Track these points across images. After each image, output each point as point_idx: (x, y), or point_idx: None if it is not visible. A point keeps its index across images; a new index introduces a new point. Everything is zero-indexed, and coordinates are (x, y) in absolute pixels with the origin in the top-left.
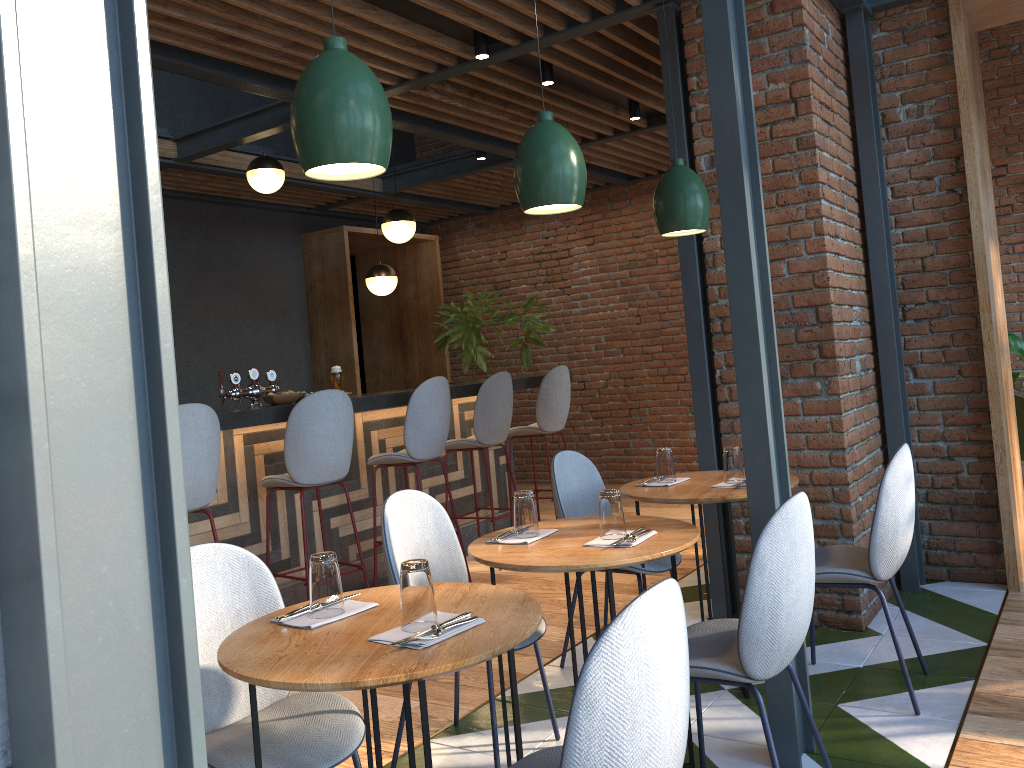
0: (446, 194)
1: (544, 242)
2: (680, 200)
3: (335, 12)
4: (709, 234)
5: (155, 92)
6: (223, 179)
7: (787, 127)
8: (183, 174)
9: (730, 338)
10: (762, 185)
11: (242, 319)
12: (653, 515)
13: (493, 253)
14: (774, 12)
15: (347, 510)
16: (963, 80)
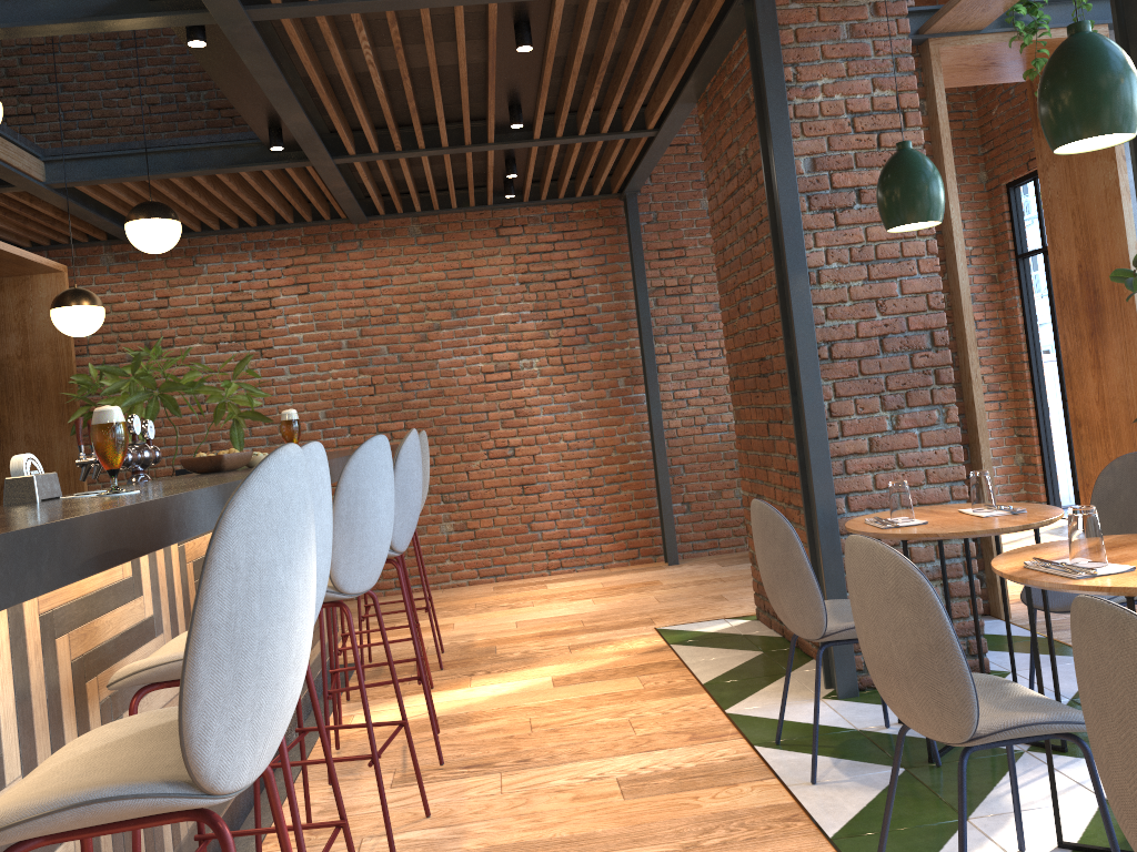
0: (128, 202)
1: (232, 287)
2: (934, 186)
3: None
4: (812, 246)
5: None
6: None
7: (896, 137)
8: None
9: (840, 365)
10: (871, 196)
11: None
12: (481, 622)
13: (146, 298)
14: (879, 14)
15: None
16: (945, 129)
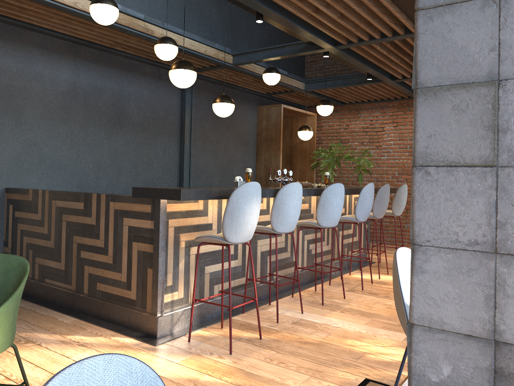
0: (331, 94)
1: (370, 122)
2: None
3: (374, 4)
4: None
5: (208, 30)
6: (240, 75)
7: None
8: (225, 71)
9: None
10: None
11: (231, 144)
12: None
13: (341, 125)
14: None
15: (315, 241)
16: None
